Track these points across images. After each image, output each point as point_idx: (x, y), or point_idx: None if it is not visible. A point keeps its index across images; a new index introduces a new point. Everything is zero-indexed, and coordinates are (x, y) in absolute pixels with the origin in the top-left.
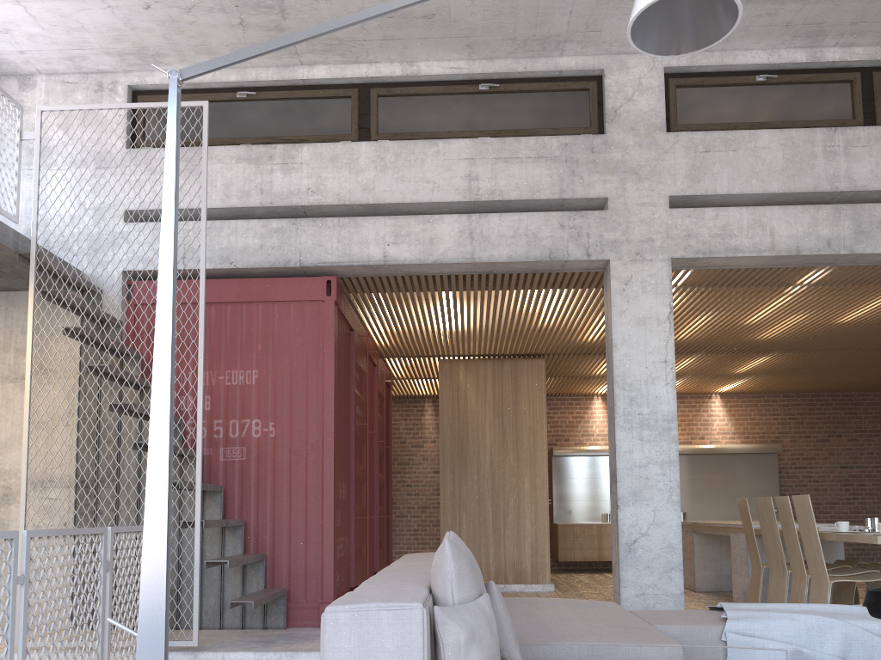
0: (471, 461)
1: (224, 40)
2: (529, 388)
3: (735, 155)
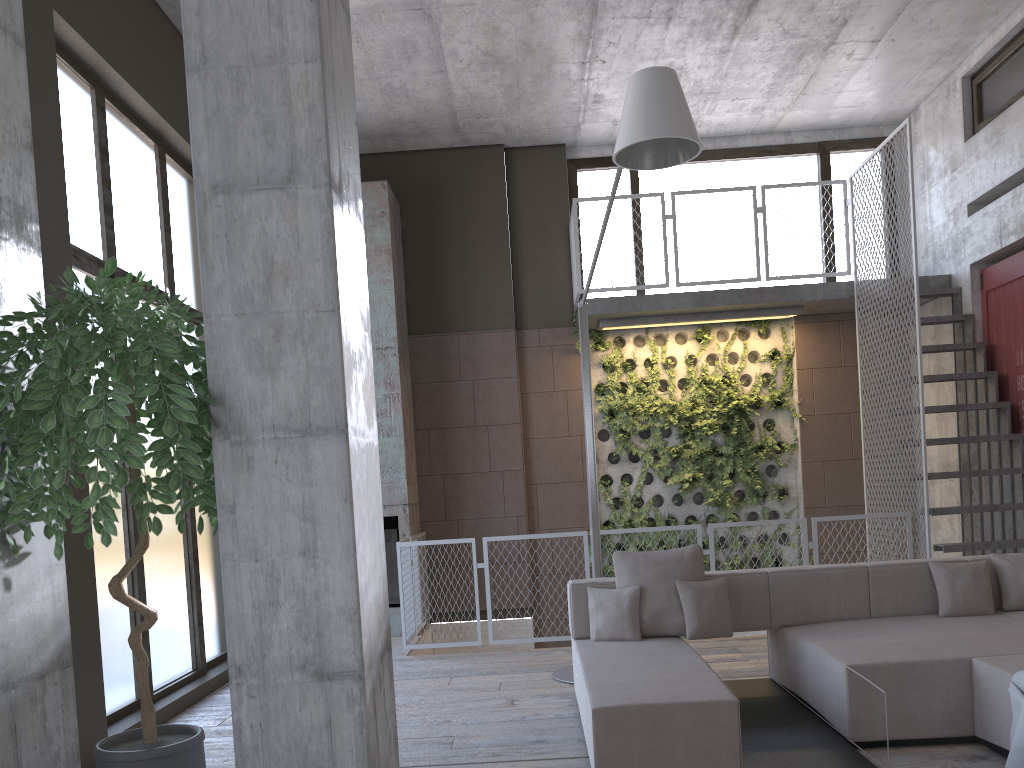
0: None
1: (971, 7)
2: None
3: None
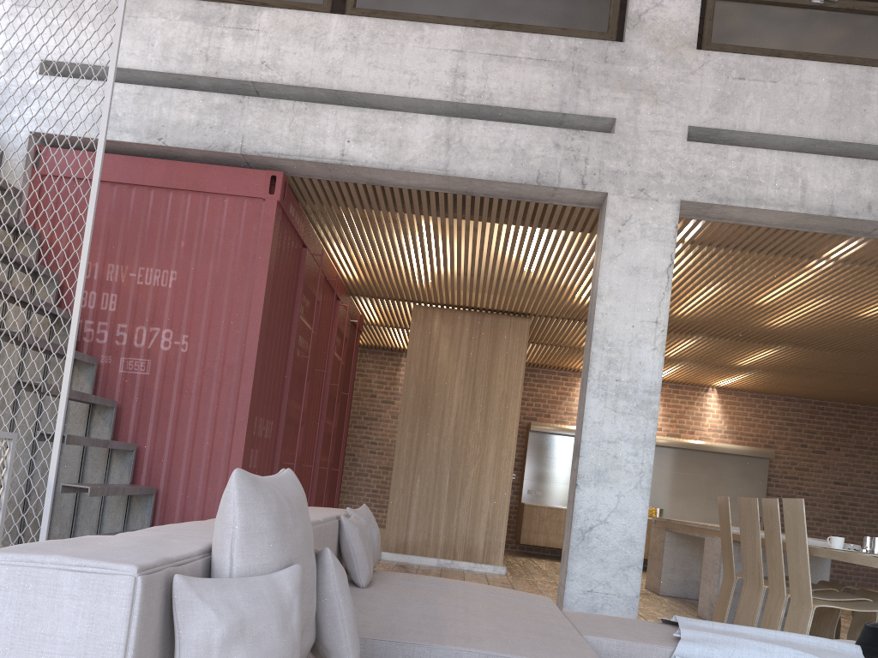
0: (434, 422)
1: None
2: (508, 349)
3: (773, 88)
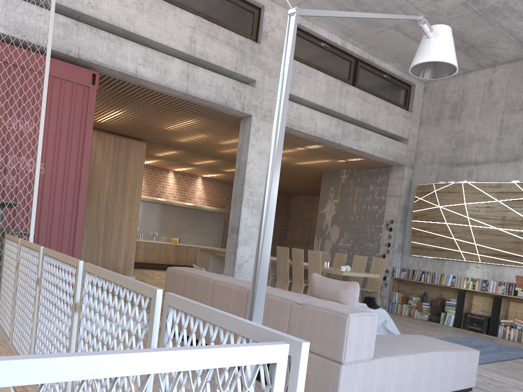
0: (94, 198)
1: None
2: (135, 159)
3: (309, 80)
